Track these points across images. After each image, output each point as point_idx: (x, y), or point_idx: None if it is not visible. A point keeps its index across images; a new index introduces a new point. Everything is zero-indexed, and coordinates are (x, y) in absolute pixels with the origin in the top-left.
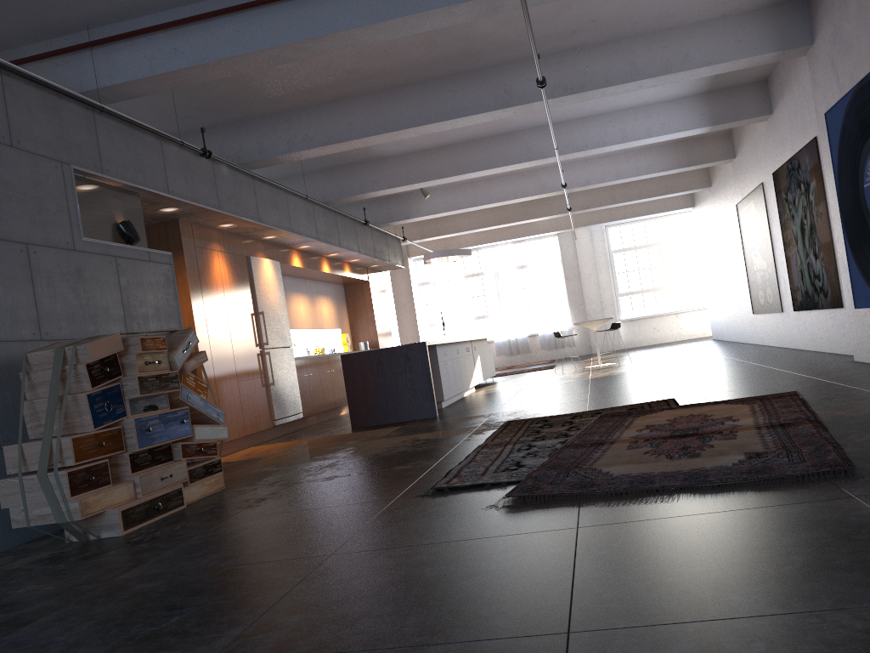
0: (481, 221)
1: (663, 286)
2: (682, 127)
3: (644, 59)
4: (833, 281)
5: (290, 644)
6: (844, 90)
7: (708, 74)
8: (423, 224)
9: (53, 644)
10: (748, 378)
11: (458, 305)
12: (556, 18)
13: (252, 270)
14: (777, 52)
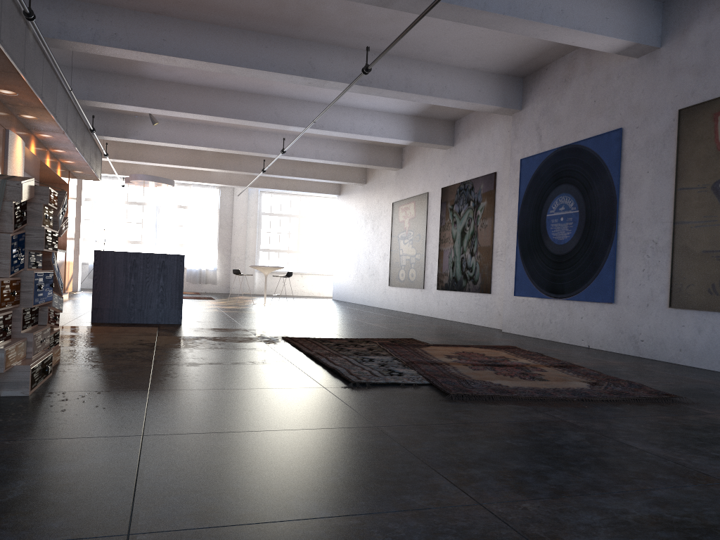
0: (176, 159)
1: (296, 251)
2: (394, 135)
3: (417, 78)
4: (485, 273)
5: (523, 489)
6: (544, 148)
7: (451, 105)
8: (120, 145)
9: (238, 490)
10: (443, 332)
11: (115, 227)
12: (381, 24)
13: (8, 145)
14: (500, 107)
